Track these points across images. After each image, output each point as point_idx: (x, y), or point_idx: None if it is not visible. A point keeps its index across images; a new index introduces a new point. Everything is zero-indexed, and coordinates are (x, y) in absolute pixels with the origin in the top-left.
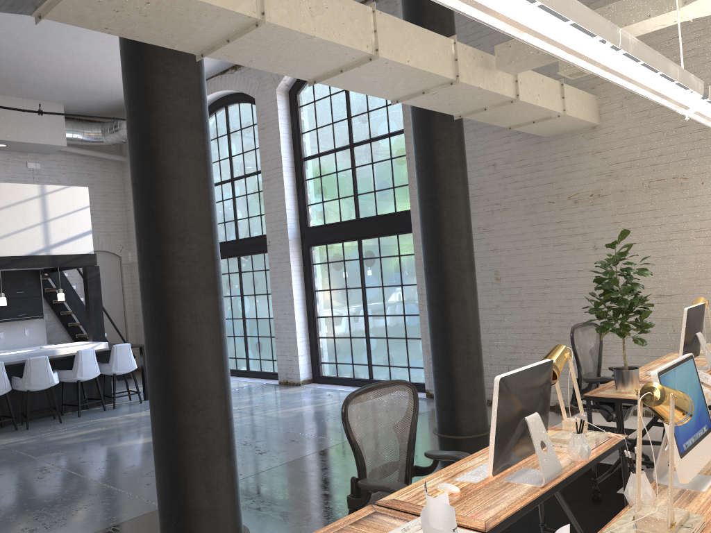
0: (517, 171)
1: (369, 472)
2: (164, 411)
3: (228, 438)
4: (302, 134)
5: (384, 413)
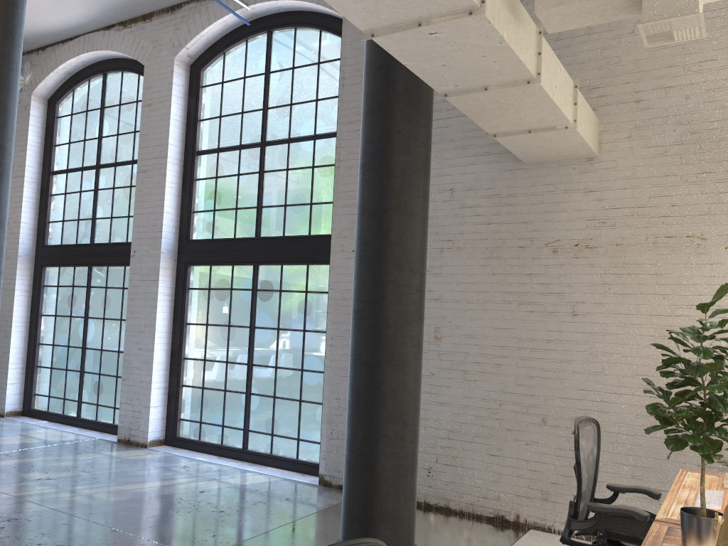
0: (481, 201)
1: None
2: None
3: None
4: (200, 122)
5: None
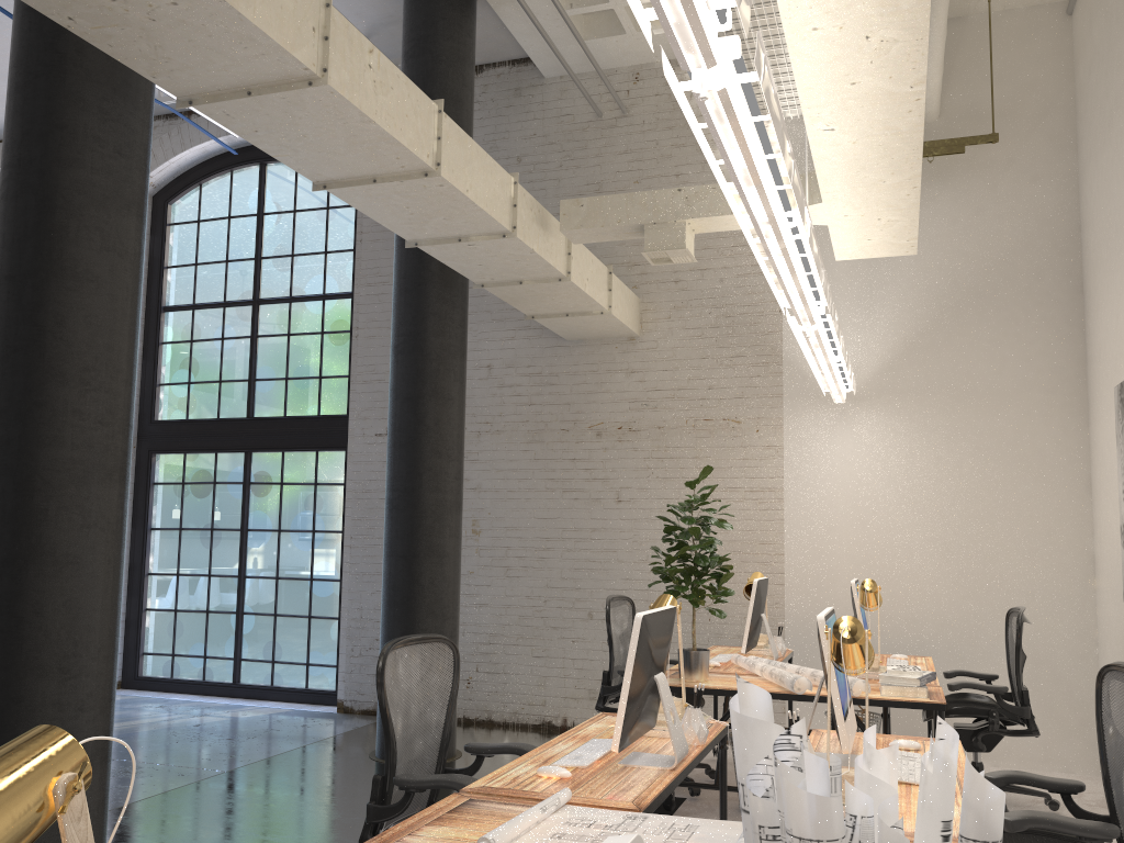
0: (522, 380)
1: (397, 768)
2: (3, 677)
3: (108, 731)
4: (167, 269)
5: (418, 681)
